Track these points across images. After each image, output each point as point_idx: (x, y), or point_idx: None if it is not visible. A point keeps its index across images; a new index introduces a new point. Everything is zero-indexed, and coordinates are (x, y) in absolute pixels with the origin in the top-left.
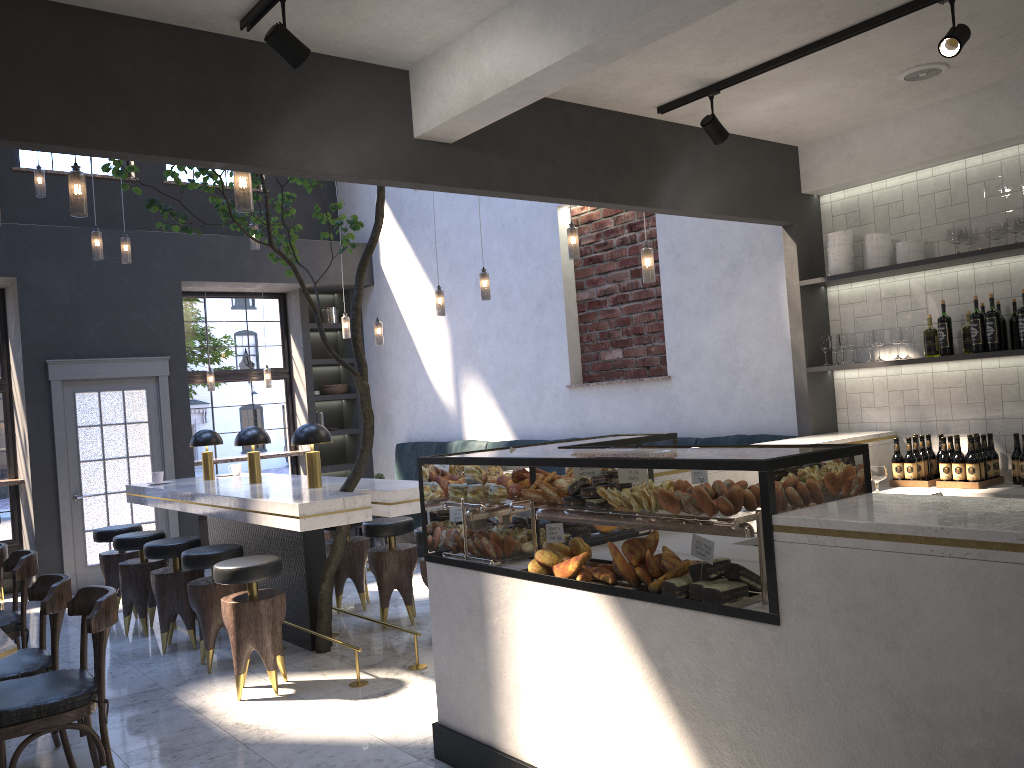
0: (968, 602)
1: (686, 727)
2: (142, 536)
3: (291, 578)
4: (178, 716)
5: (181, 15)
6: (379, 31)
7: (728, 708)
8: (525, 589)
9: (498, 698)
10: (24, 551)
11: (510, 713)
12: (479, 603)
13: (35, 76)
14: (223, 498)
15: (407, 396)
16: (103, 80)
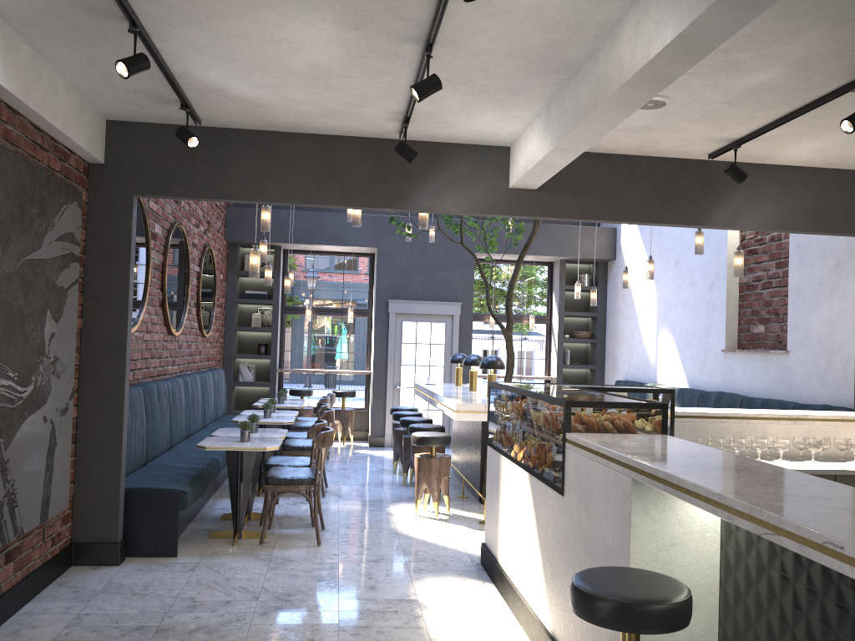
0: (603, 489)
1: (540, 552)
2: (407, 414)
3: (476, 454)
4: (380, 514)
5: (370, 133)
6: (475, 132)
7: (550, 542)
8: (509, 465)
9: (499, 530)
10: (330, 409)
11: (501, 539)
12: (498, 472)
13: (300, 171)
14: (437, 396)
15: (627, 345)
16: (331, 170)
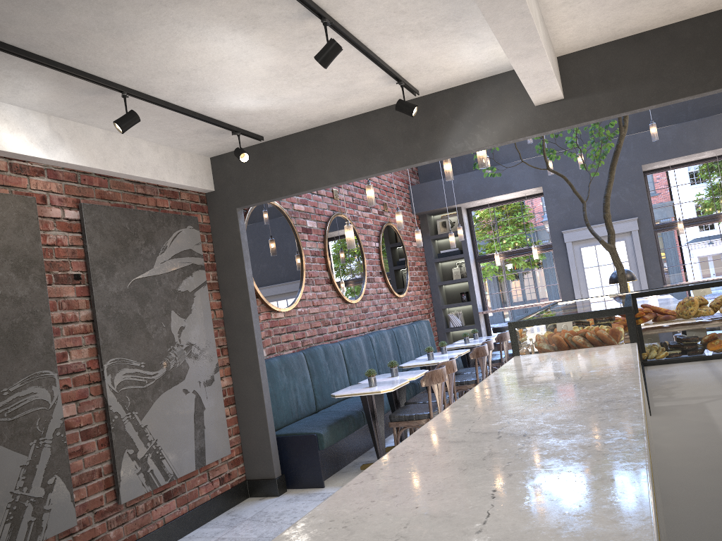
0: None
1: None
2: None
3: None
4: None
5: (392, 100)
6: (475, 65)
7: None
8: None
9: None
10: (484, 344)
11: None
12: None
13: (346, 152)
14: None
15: None
16: (370, 143)
